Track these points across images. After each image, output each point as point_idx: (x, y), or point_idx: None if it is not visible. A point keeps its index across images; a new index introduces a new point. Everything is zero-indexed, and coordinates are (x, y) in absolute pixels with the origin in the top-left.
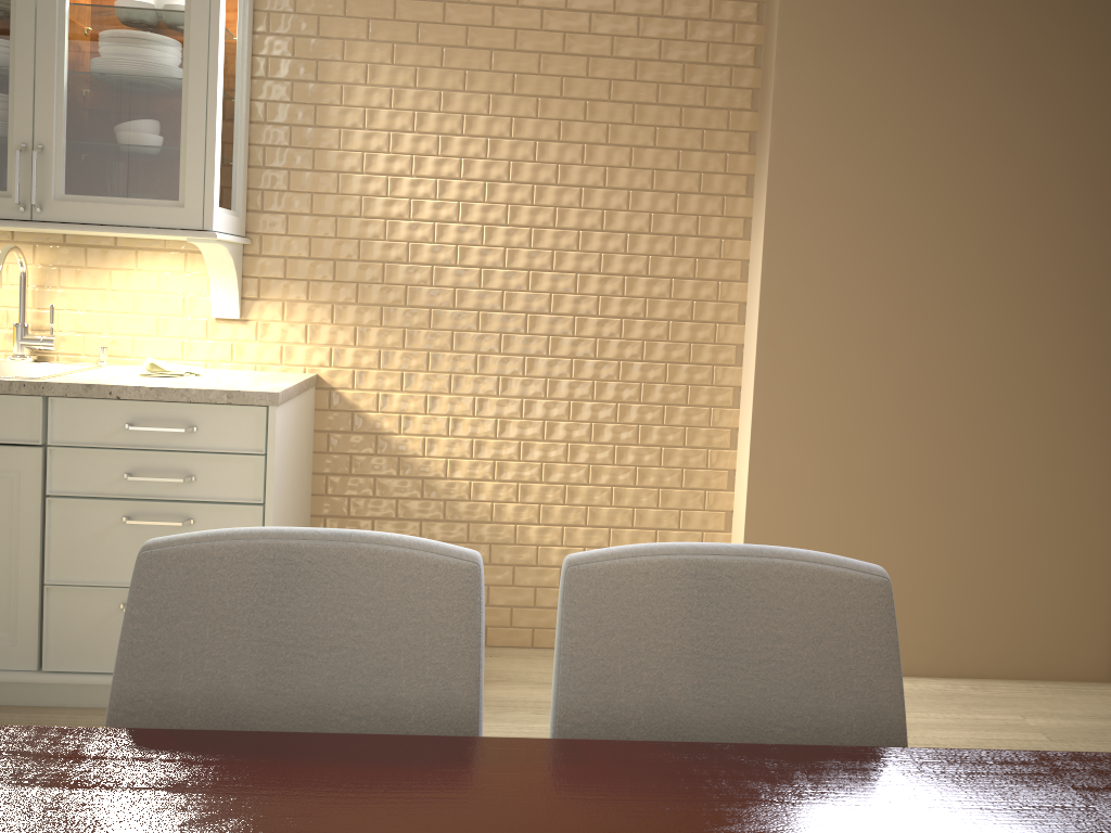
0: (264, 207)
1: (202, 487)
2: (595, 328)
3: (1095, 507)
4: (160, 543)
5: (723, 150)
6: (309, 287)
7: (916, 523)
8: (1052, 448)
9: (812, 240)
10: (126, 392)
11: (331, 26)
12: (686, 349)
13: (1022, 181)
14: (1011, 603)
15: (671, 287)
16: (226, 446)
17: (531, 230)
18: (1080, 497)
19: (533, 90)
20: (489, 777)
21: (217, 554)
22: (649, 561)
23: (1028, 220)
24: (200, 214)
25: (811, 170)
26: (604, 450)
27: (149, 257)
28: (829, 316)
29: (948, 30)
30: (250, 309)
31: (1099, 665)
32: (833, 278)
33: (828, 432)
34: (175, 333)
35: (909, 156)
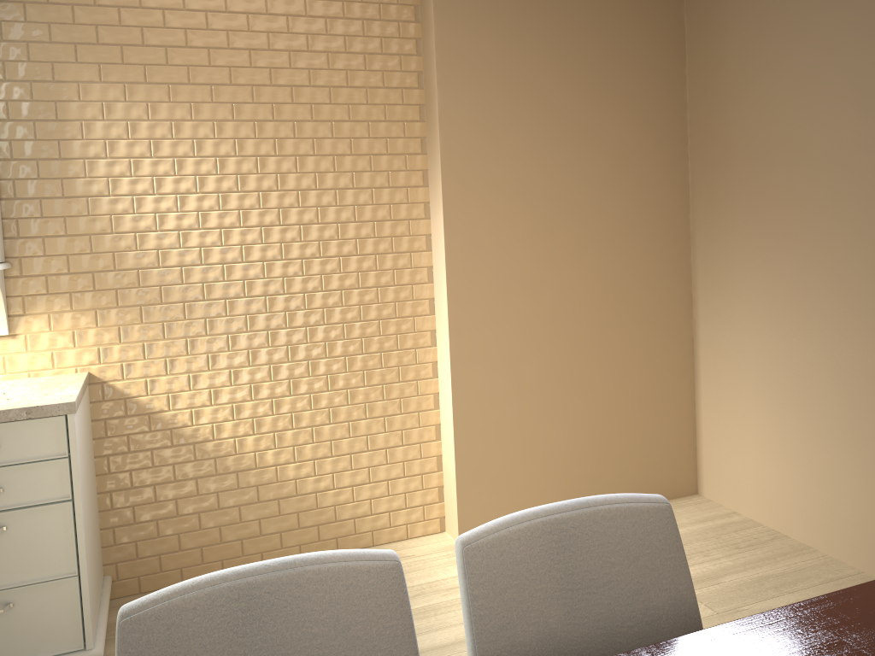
0: (20, 234)
1: (11, 496)
2: (321, 300)
3: (676, 377)
4: (135, 608)
5: (403, 152)
6: (72, 299)
7: (568, 410)
8: (647, 342)
9: (477, 216)
10: None
11: (65, 71)
12: (393, 307)
13: (610, 160)
14: (634, 453)
15: (376, 262)
16: (29, 456)
17: (261, 229)
18: (667, 373)
19: (250, 116)
20: None
21: (190, 606)
22: (518, 528)
23: (616, 187)
24: None
25: (471, 165)
26: (340, 395)
27: None
28: (495, 270)
29: (552, 57)
30: (17, 325)
31: (690, 483)
32: (495, 242)
33: (504, 355)
34: None
35: (536, 149)
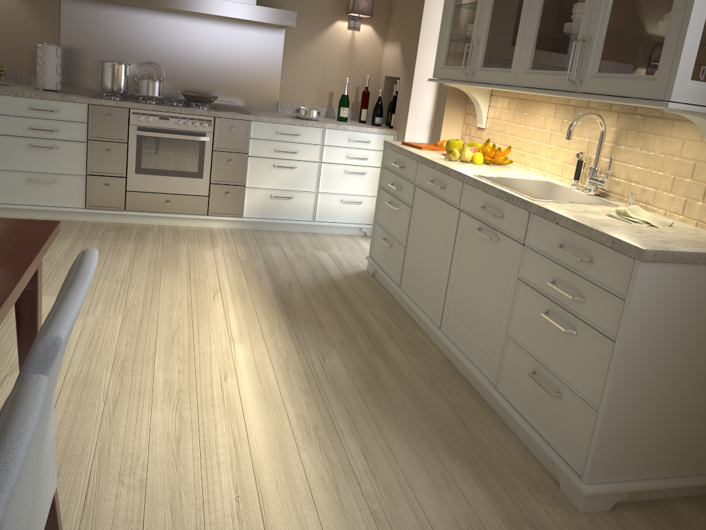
0: None
1: (585, 309)
2: None
3: None
4: (83, 251)
5: None
6: None
7: None
8: None
9: None
10: (561, 220)
11: None
12: None
13: None
14: None
15: None
16: (605, 283)
17: None
18: None
19: None
20: None
21: (71, 266)
22: None
23: None
24: (664, 86)
25: None
26: None
27: (679, 127)
28: None
29: None
30: None
31: None
32: None
33: None
34: (681, 192)
35: None
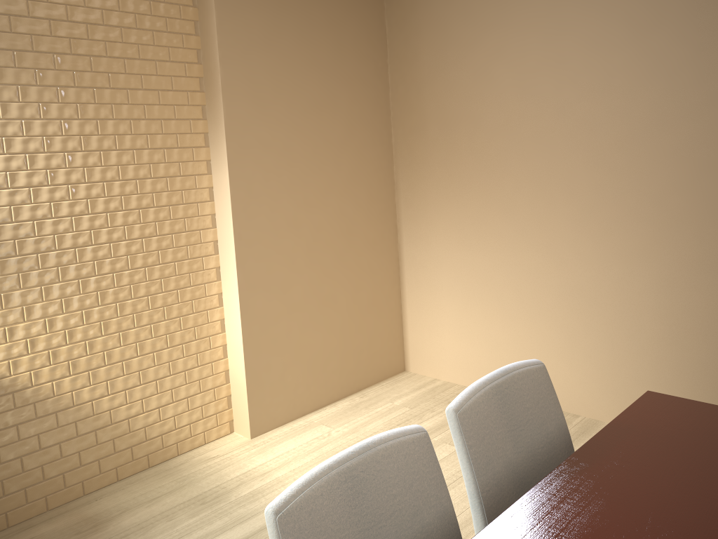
0: None
1: None
2: (125, 248)
3: (390, 288)
4: (282, 505)
5: (188, 118)
6: None
7: (323, 320)
8: (371, 263)
9: (254, 171)
10: None
11: None
12: (185, 250)
13: (343, 126)
14: (366, 347)
15: (170, 212)
16: None
17: (68, 186)
18: (384, 285)
19: (53, 82)
20: (538, 530)
21: (318, 493)
22: (480, 394)
23: (347, 147)
24: None
25: (247, 129)
26: (145, 330)
27: None
28: (268, 215)
29: (302, 44)
30: None
31: (400, 364)
32: (267, 192)
33: (277, 282)
34: None
35: (293, 117)
